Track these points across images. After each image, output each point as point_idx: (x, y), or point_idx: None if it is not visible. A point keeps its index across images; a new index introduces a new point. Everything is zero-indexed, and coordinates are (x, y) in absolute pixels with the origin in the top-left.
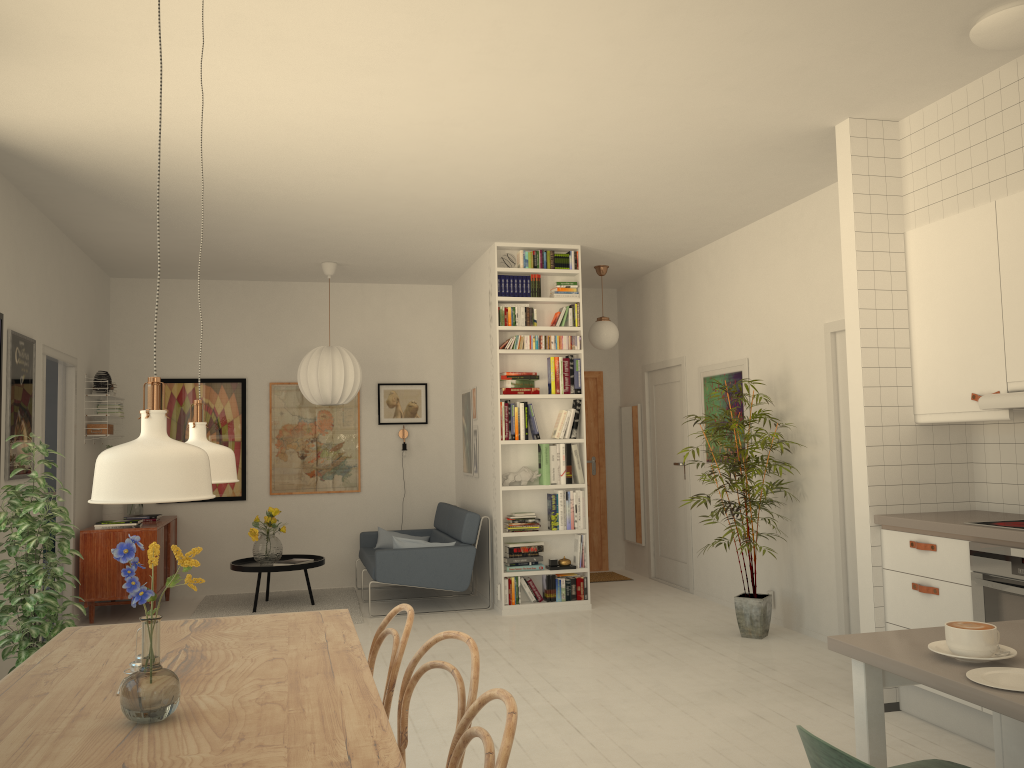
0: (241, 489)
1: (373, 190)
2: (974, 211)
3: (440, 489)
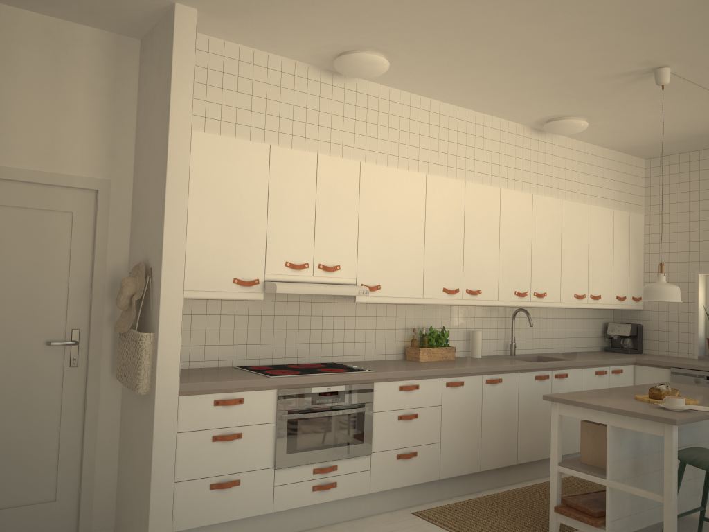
0: None
1: None
2: (252, 144)
3: None
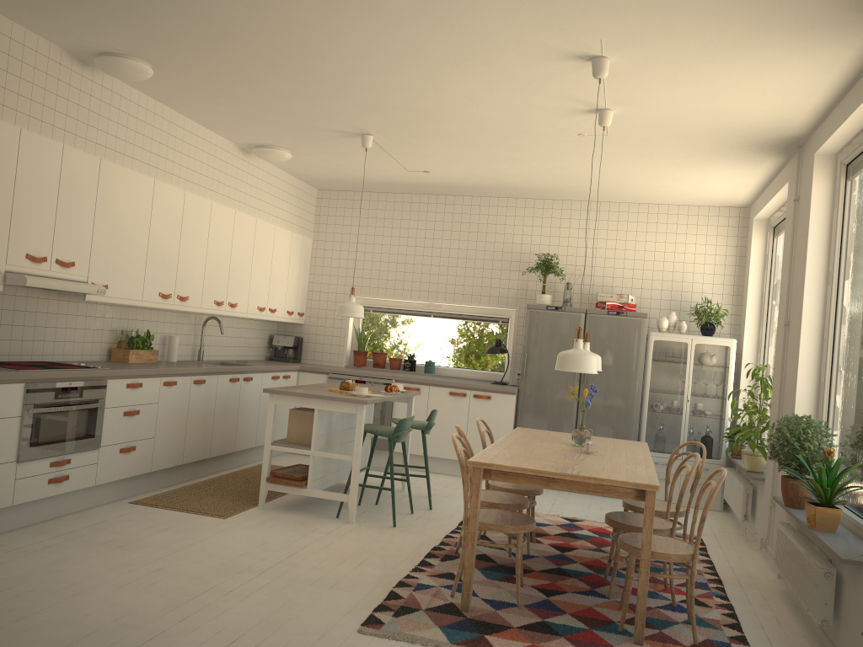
0: None
1: None
2: (4, 124)
3: None
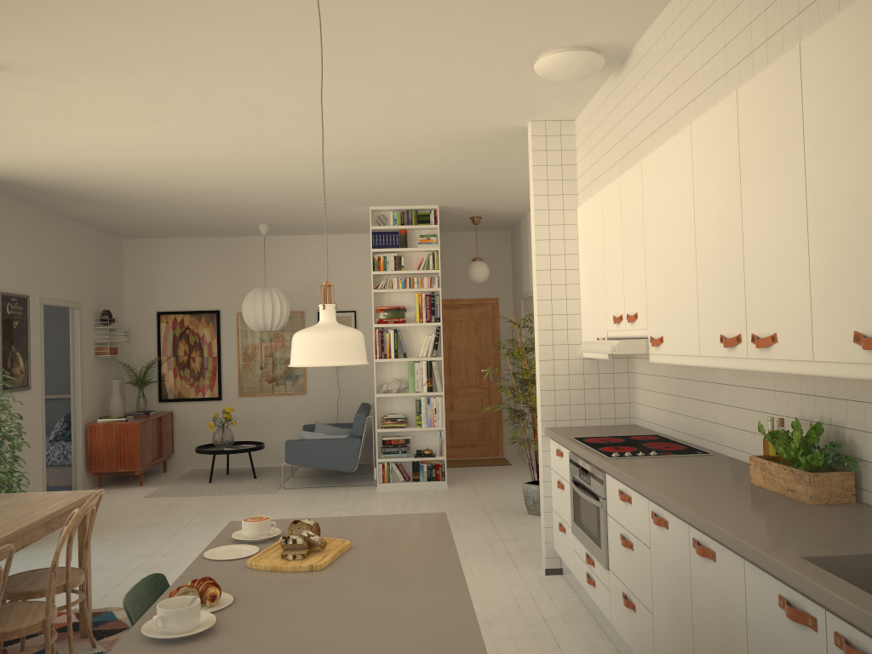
0: (218, 392)
1: (238, 182)
2: (596, 197)
3: (367, 392)
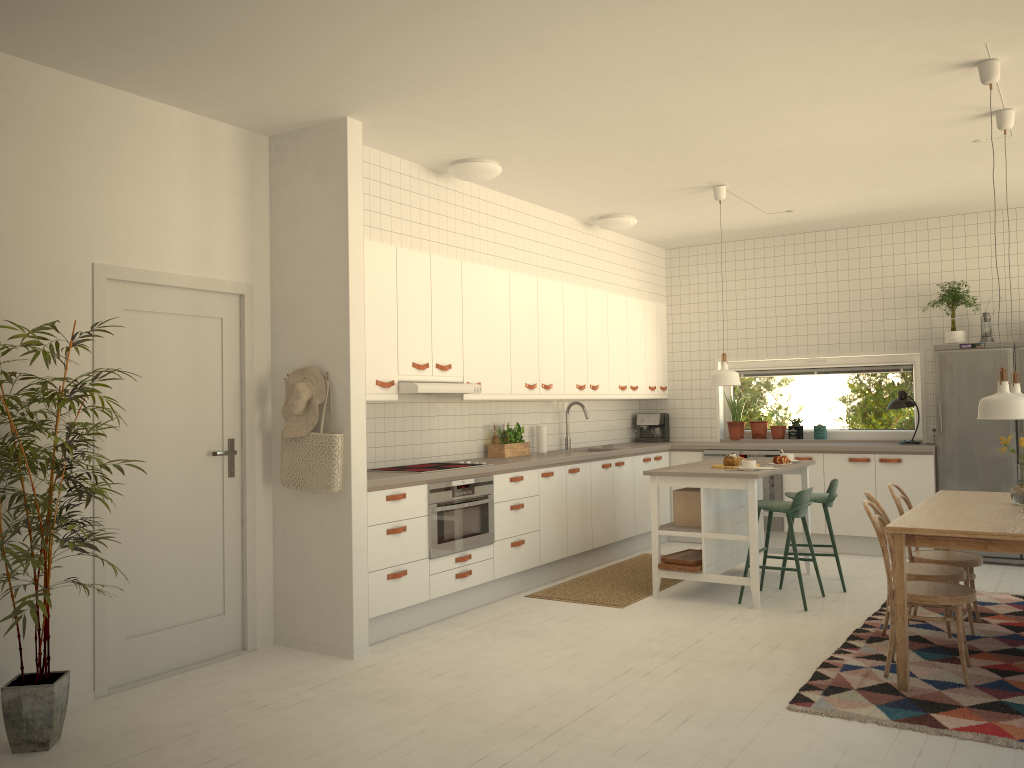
0: None
1: None
2: (383, 246)
3: None
